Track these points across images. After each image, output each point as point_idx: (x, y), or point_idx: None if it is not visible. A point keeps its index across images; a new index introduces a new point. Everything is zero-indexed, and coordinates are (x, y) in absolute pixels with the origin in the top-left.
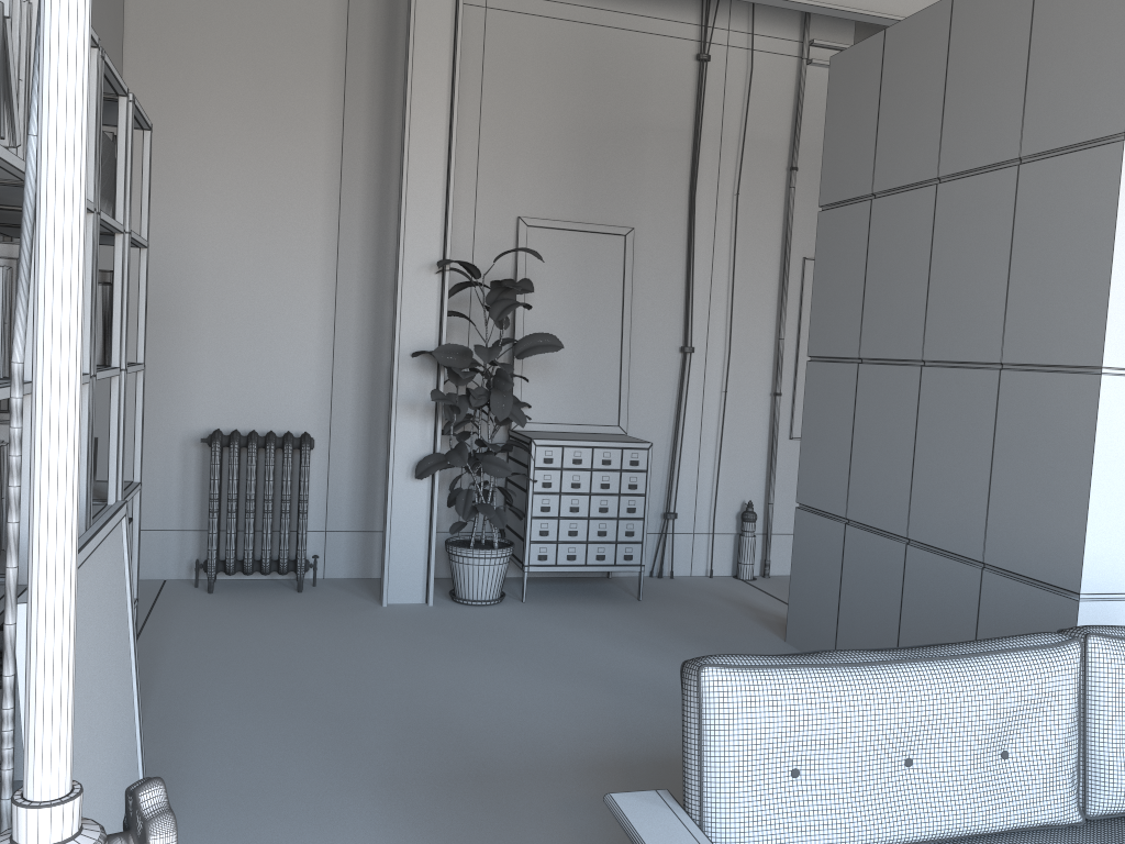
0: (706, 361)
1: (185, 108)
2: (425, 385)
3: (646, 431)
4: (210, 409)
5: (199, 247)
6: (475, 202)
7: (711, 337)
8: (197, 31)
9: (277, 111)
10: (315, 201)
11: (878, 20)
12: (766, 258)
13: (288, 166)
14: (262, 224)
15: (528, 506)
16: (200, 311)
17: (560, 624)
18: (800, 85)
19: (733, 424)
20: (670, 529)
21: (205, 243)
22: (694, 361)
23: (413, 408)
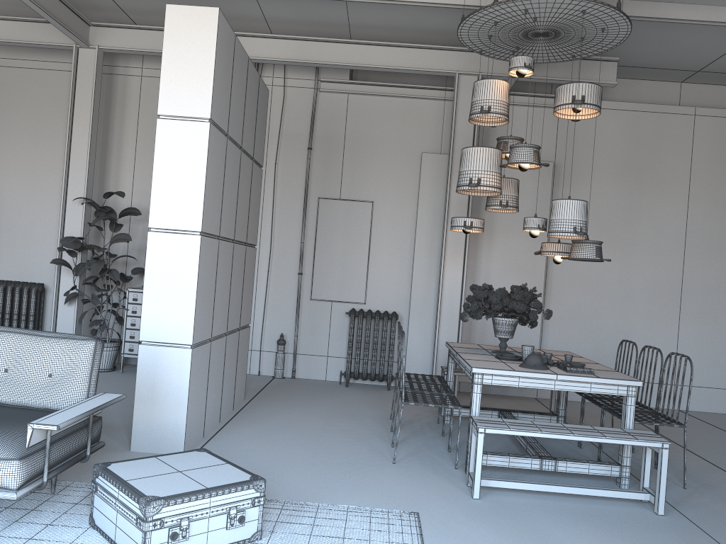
0: (259, 254)
1: (0, 132)
2: (75, 259)
3: None
4: (4, 271)
5: (3, 195)
6: (133, 171)
7: (262, 241)
8: (7, 97)
9: (41, 131)
10: (56, 173)
11: (328, 65)
12: (295, 198)
13: (44, 157)
14: (31, 184)
15: (124, 322)
16: (2, 225)
17: (112, 380)
18: (313, 103)
19: (275, 290)
20: None
21: (6, 193)
22: None
23: (69, 270)
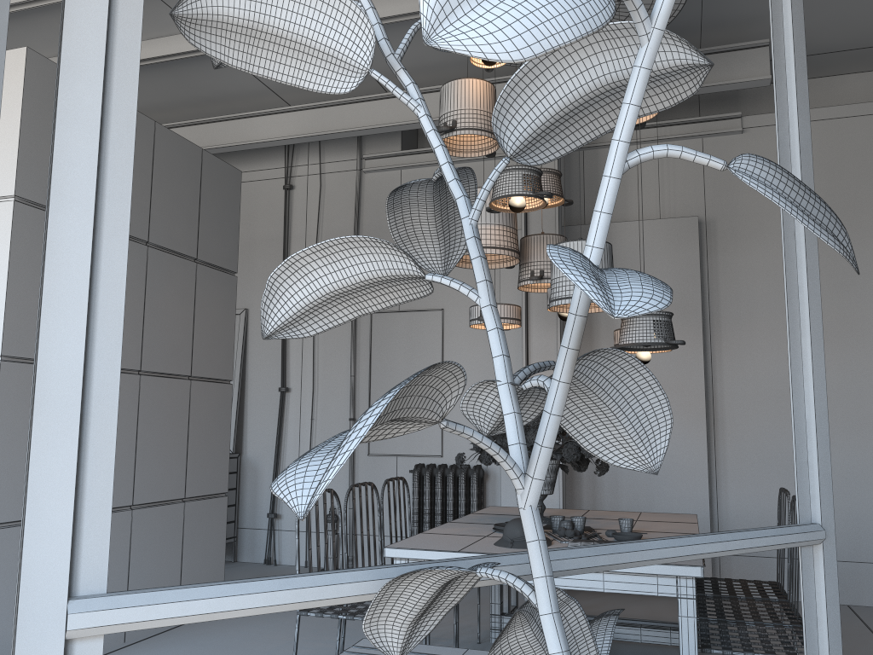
0: (301, 397)
1: None
2: None
3: (260, 451)
4: None
5: None
6: None
7: (304, 379)
8: None
9: None
10: None
11: (353, 133)
12: None
13: None
14: None
15: None
16: None
17: None
18: (355, 188)
19: None
20: (279, 526)
21: None
22: (293, 397)
23: None
